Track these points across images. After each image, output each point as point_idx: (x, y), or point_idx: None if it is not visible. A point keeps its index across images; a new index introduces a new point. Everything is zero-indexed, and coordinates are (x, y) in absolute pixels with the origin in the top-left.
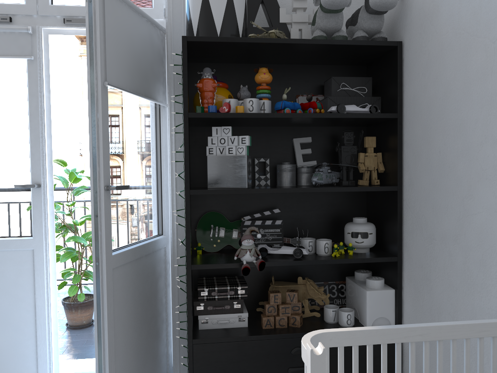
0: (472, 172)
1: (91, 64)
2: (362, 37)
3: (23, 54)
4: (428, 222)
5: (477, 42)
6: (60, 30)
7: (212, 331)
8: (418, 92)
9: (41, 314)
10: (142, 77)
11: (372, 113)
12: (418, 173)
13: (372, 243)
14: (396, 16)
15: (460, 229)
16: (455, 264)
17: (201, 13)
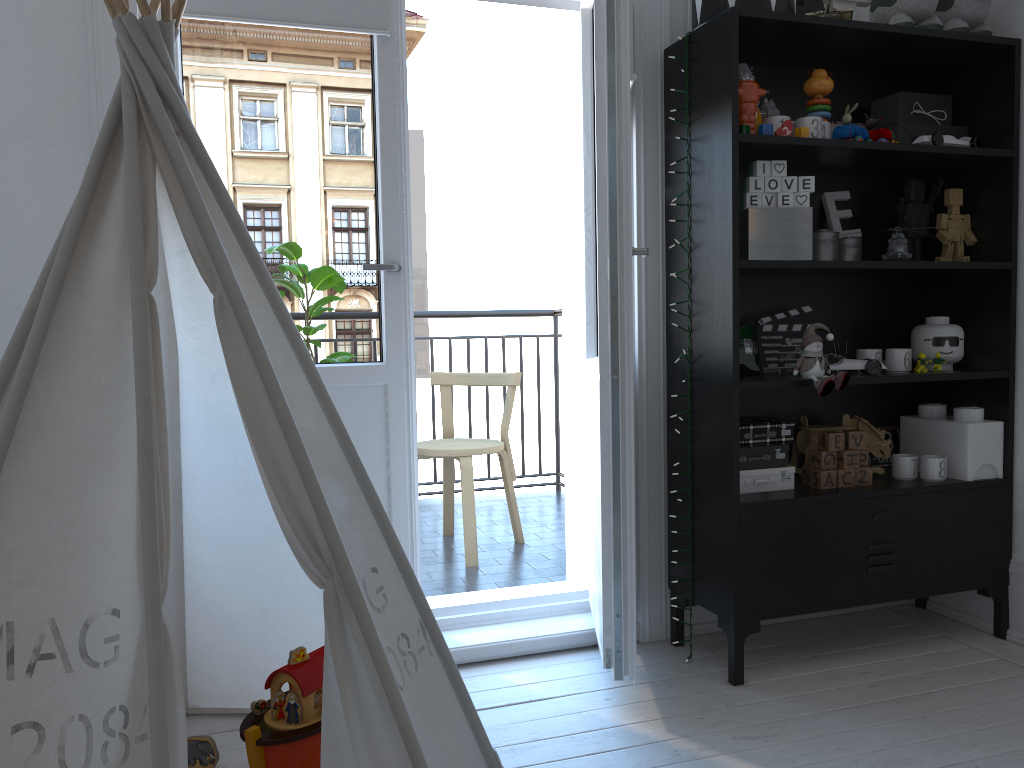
0: None
1: (608, 44)
2: (964, 30)
3: (372, 25)
4: None
5: None
6: None
7: (750, 495)
8: None
9: (400, 502)
10: None
11: (981, 148)
12: None
13: (962, 354)
14: None
15: None
16: None
17: None
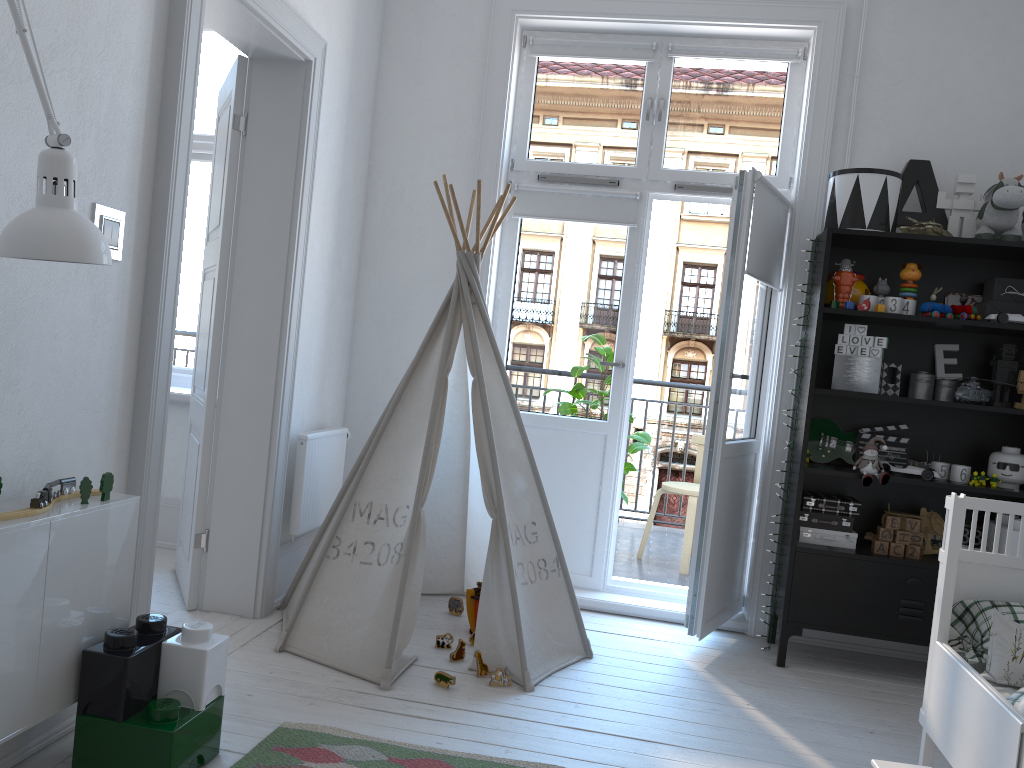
0: None
1: (731, 252)
2: None
3: (626, 221)
4: None
5: None
6: (666, 195)
7: (814, 545)
8: None
9: (604, 508)
10: (766, 261)
11: None
12: None
13: (1023, 478)
14: None
15: None
16: None
17: (849, 202)
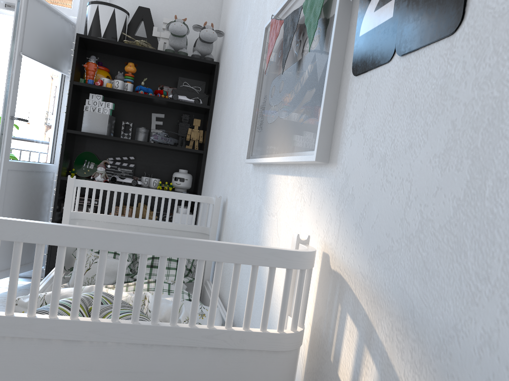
0: (218, 139)
1: (13, 40)
2: (196, 55)
3: None
4: (208, 171)
5: (229, 69)
6: (2, 11)
7: None
8: (218, 94)
9: None
10: (51, 54)
11: (193, 103)
12: (211, 142)
13: (187, 186)
14: (221, 46)
15: (212, 171)
16: (209, 192)
17: (93, 21)
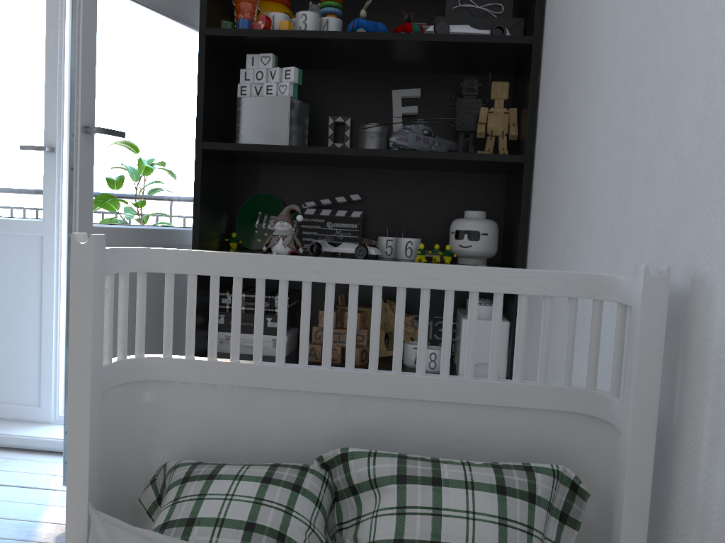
0: (580, 96)
1: None
2: None
3: None
4: (546, 202)
5: None
6: None
7: None
8: None
9: (47, 324)
10: None
11: (489, 36)
12: (545, 127)
13: (486, 250)
14: None
15: (566, 198)
16: (558, 259)
17: None
